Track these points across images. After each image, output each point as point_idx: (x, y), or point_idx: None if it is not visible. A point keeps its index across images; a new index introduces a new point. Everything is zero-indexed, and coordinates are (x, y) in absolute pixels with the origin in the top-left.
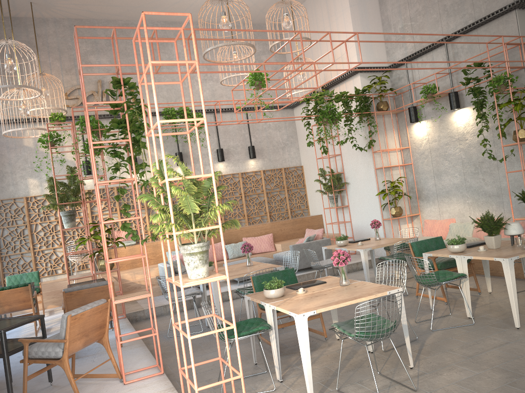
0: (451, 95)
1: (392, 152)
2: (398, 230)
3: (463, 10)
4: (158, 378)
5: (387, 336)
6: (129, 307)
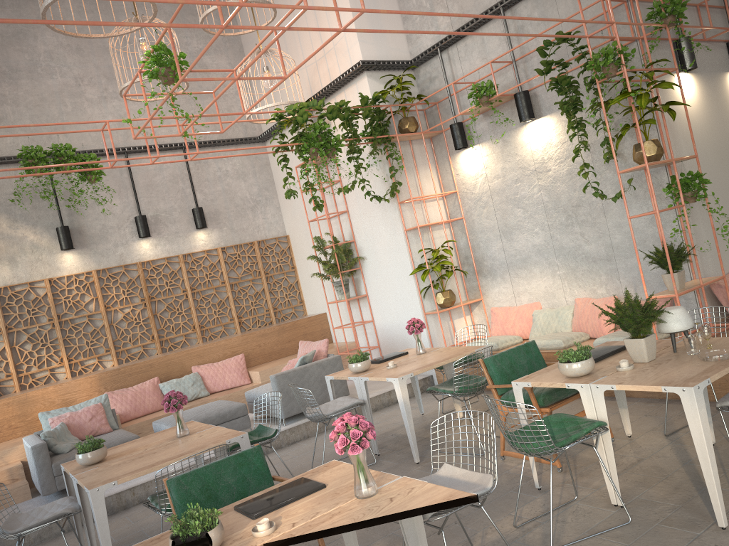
0: (520, 98)
1: (431, 202)
2: (450, 329)
3: None
4: None
5: None
6: None
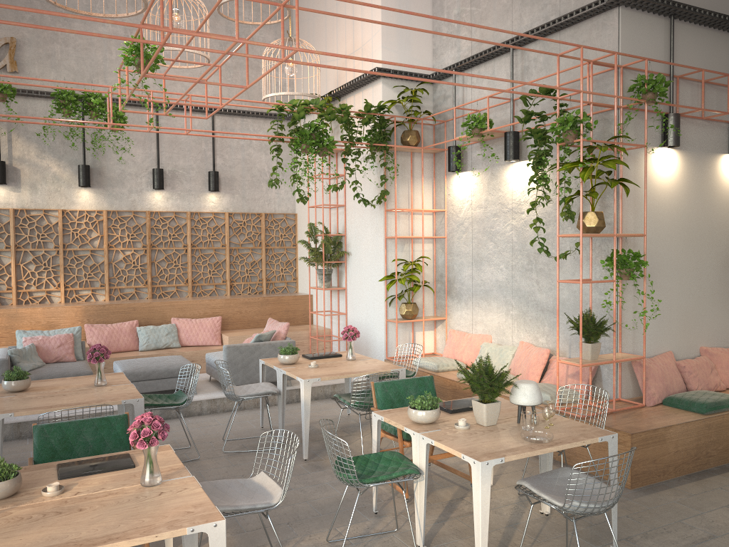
0: (508, 137)
1: (420, 215)
2: (410, 339)
3: None
4: None
5: None
6: None
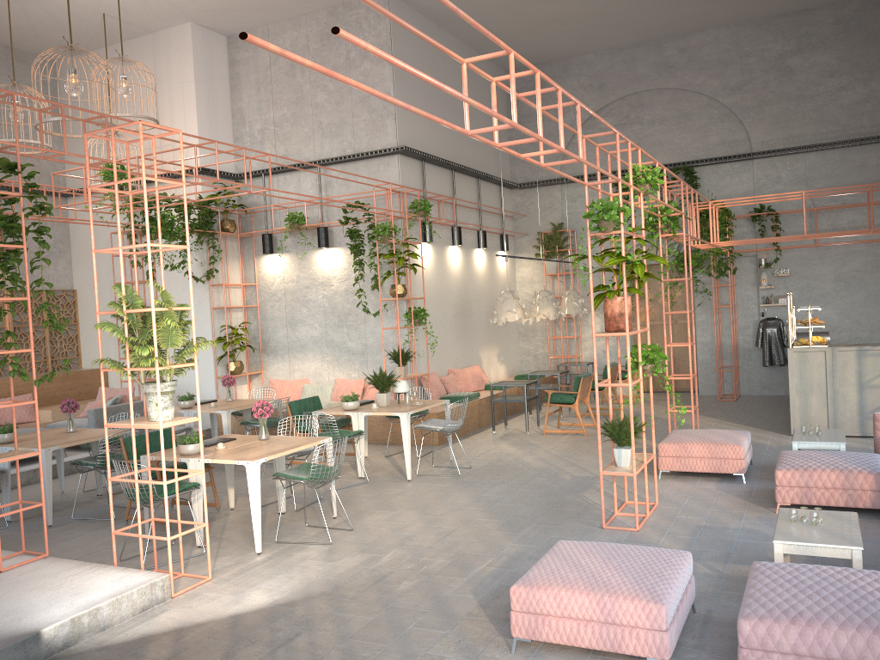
0: (321, 231)
1: (233, 288)
2: (233, 392)
3: (342, 135)
4: (46, 560)
5: (335, 478)
6: None
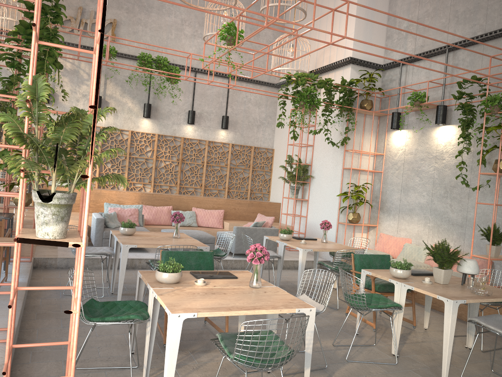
0: (440, 109)
1: (365, 156)
2: (351, 237)
3: (474, 19)
4: (0, 346)
5: (276, 368)
6: (44, 251)
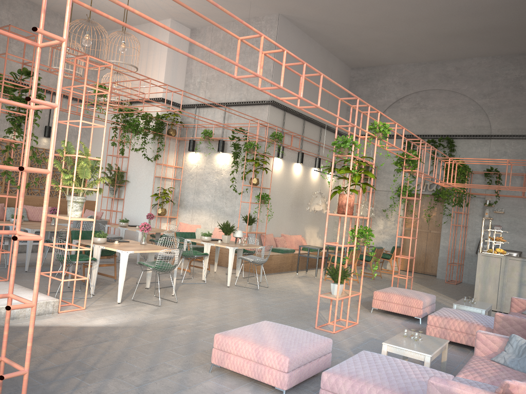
0: (220, 142)
1: (169, 168)
2: (158, 226)
3: (241, 90)
4: (5, 282)
5: (170, 270)
6: None
